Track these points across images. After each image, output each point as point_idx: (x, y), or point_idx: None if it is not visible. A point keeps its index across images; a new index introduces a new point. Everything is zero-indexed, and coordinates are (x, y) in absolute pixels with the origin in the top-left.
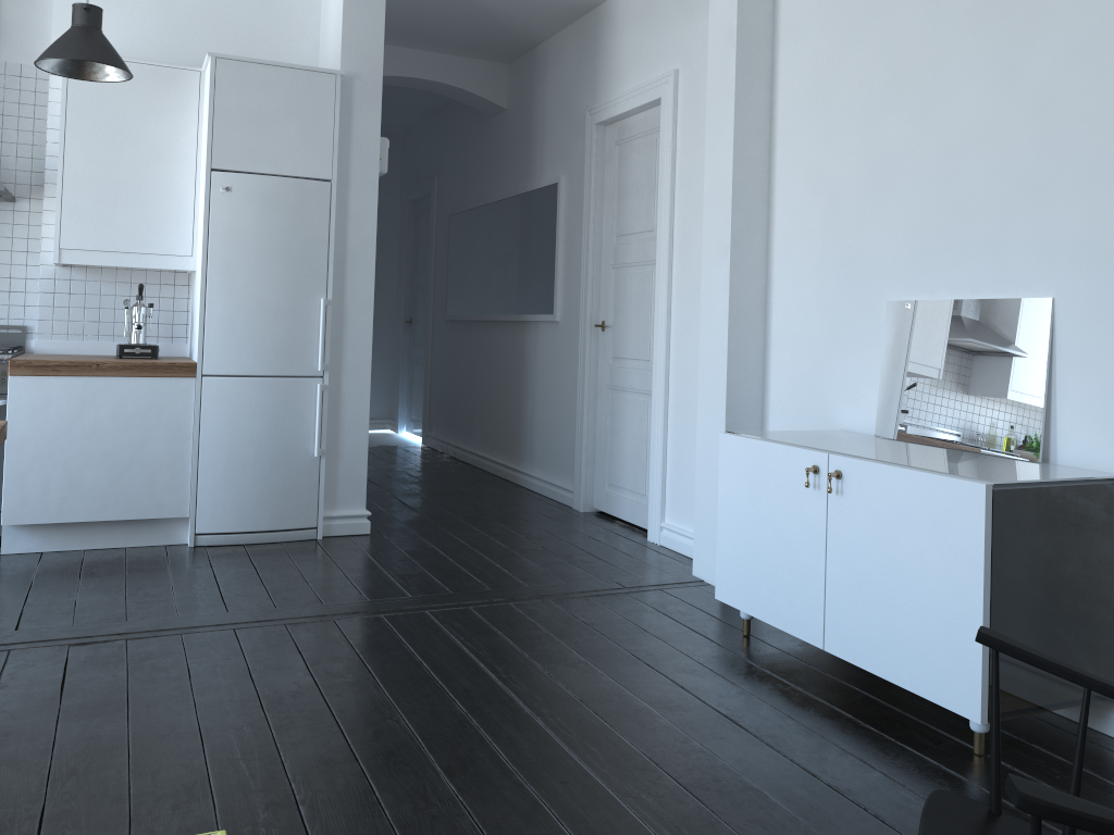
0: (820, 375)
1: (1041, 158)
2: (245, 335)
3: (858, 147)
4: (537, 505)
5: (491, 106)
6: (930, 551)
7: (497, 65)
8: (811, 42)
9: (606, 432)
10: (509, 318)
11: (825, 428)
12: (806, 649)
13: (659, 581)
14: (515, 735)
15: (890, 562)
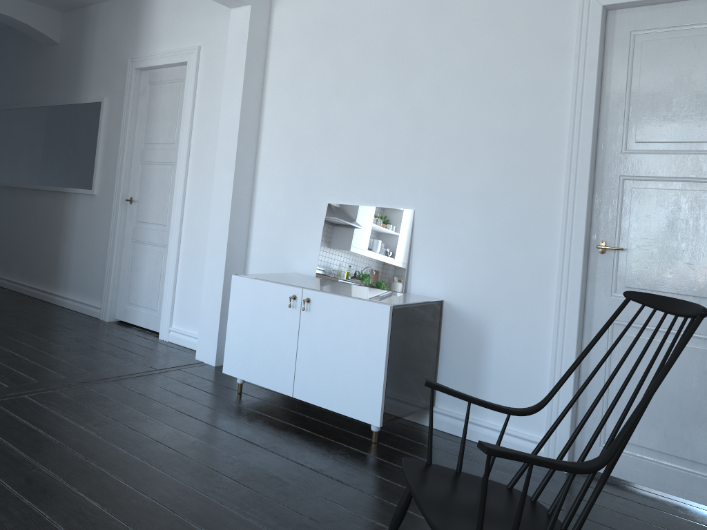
0: (284, 241)
1: (413, 138)
2: None
3: (316, 115)
4: (74, 317)
5: (47, 39)
6: (358, 340)
7: (54, 12)
8: (291, 50)
9: (129, 269)
10: (53, 188)
11: (285, 272)
12: (275, 397)
13: (177, 364)
14: (124, 467)
15: (335, 347)
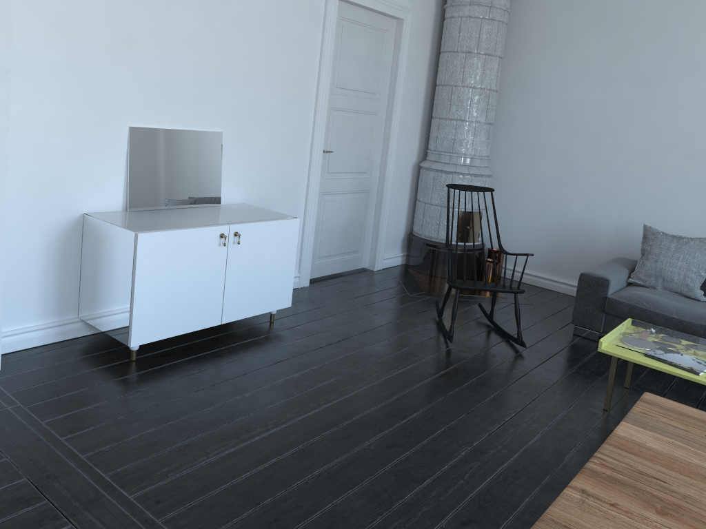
0: (64, 177)
1: (221, 65)
2: None
3: (106, 15)
4: None
5: None
6: (277, 252)
7: None
8: None
9: None
10: None
11: (68, 214)
12: (154, 345)
13: None
14: (350, 408)
15: (260, 264)
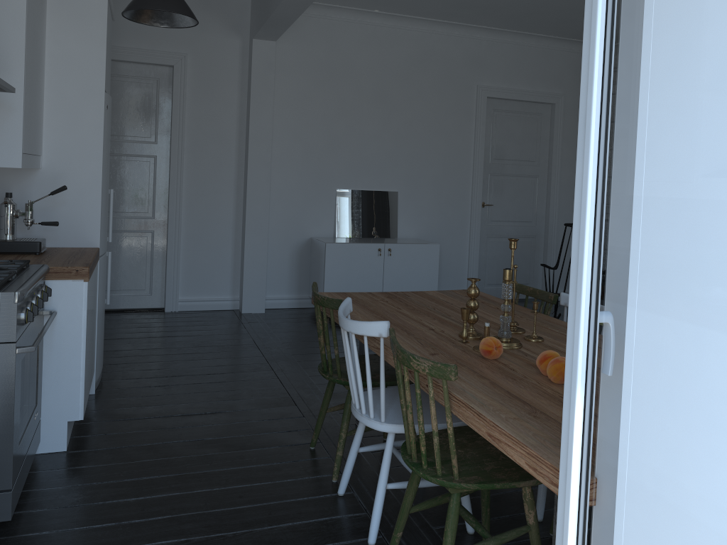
0: (301, 216)
1: (395, 150)
2: (106, 222)
3: (322, 130)
4: None
5: None
6: (422, 265)
7: None
8: (295, 79)
9: None
10: None
11: (303, 237)
12: None
13: (250, 317)
14: None
15: (409, 271)
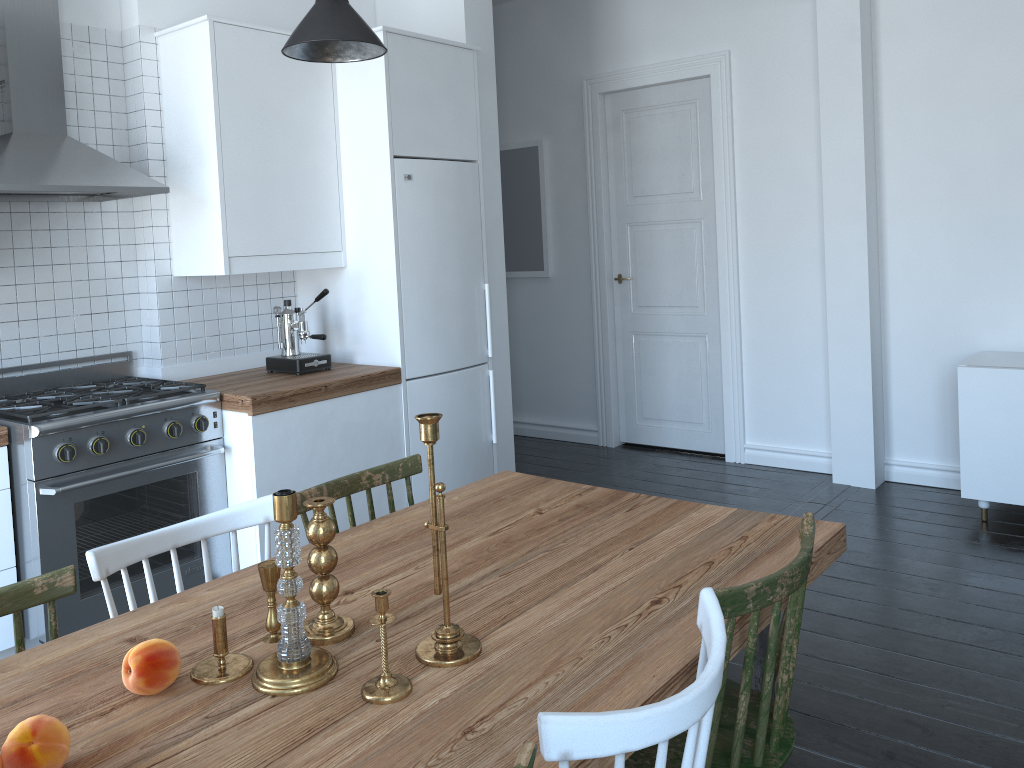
0: (955, 309)
1: None
2: (436, 331)
3: (991, 130)
4: (565, 448)
5: None
6: None
7: None
8: (923, 42)
9: (634, 373)
10: None
11: (963, 350)
12: None
13: (829, 493)
14: None
15: None
